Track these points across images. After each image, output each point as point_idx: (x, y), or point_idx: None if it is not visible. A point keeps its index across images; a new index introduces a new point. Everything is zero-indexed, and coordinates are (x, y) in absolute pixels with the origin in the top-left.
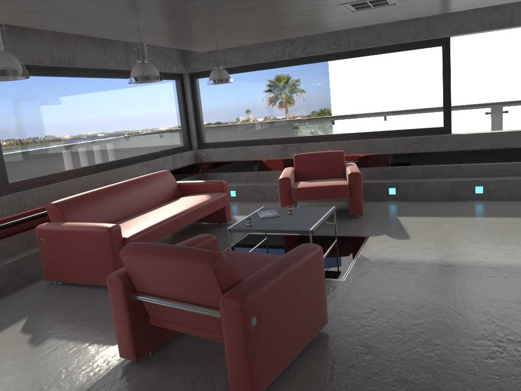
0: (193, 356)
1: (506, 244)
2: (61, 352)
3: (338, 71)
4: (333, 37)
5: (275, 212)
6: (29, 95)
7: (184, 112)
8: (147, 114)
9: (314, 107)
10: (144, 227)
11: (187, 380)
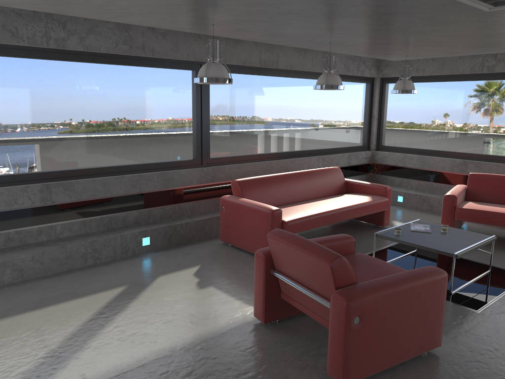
0: (309, 334)
1: None
2: (215, 299)
3: None
4: None
5: (428, 227)
6: (237, 89)
7: (369, 114)
8: (332, 113)
9: None
10: (302, 215)
11: (298, 351)
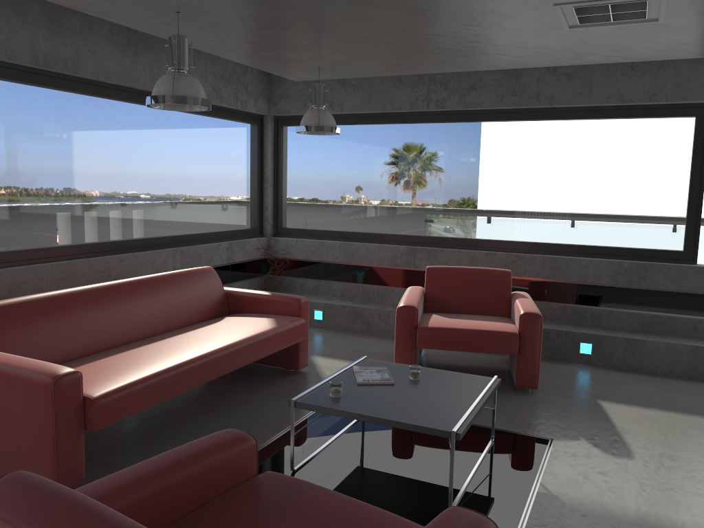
0: None
1: None
2: None
3: (514, 138)
4: (512, 83)
5: (386, 373)
6: None
7: (259, 176)
8: (196, 171)
9: (466, 192)
10: (134, 376)
11: None
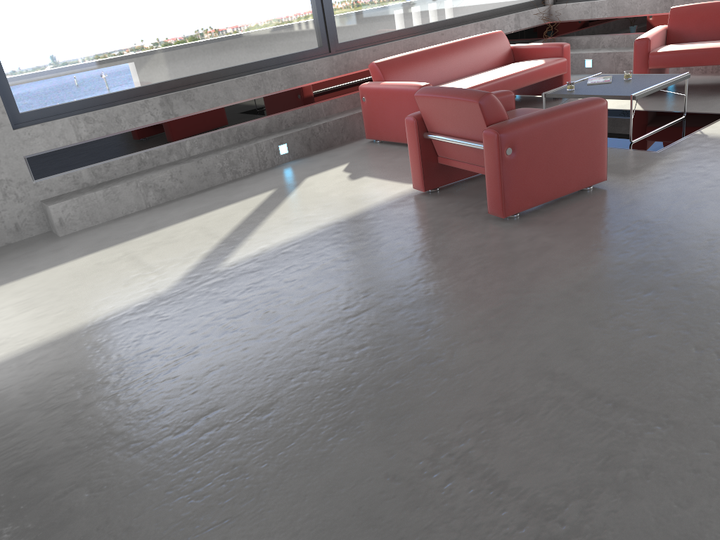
0: (471, 194)
1: None
2: (371, 184)
3: None
4: None
5: (609, 78)
6: None
7: None
8: None
9: None
10: None
11: (460, 206)
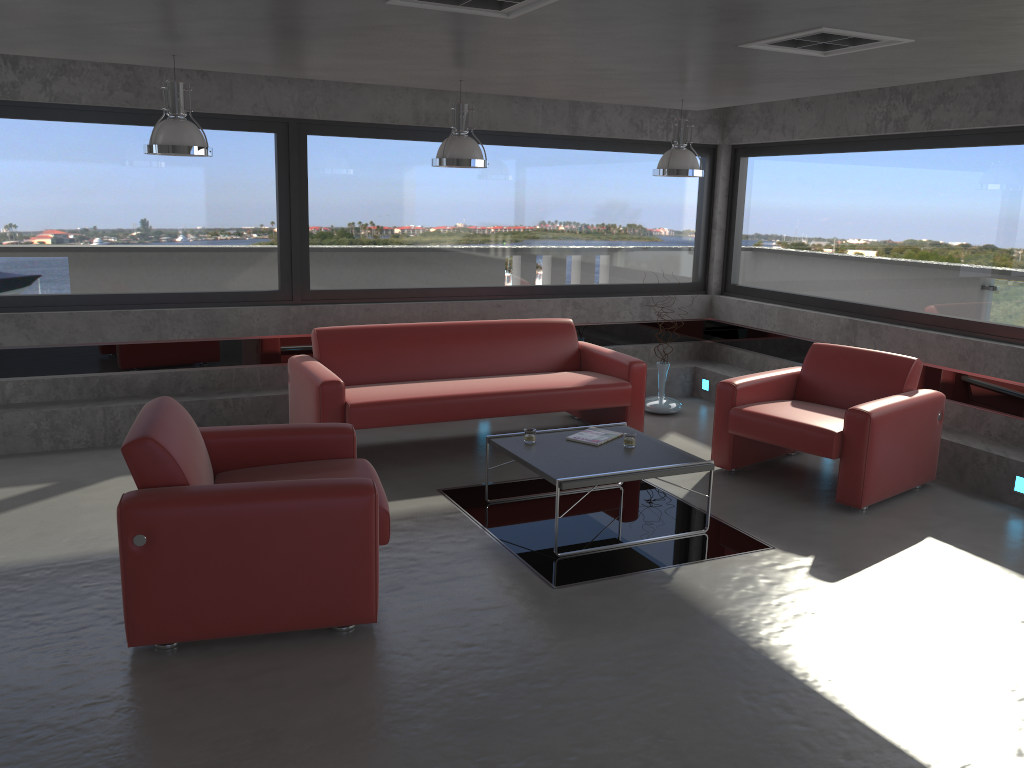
0: None
1: (994, 685)
2: None
3: (999, 171)
4: (990, 91)
5: (608, 436)
6: (372, 168)
7: (705, 220)
8: (609, 216)
9: (933, 248)
10: (395, 397)
11: None
